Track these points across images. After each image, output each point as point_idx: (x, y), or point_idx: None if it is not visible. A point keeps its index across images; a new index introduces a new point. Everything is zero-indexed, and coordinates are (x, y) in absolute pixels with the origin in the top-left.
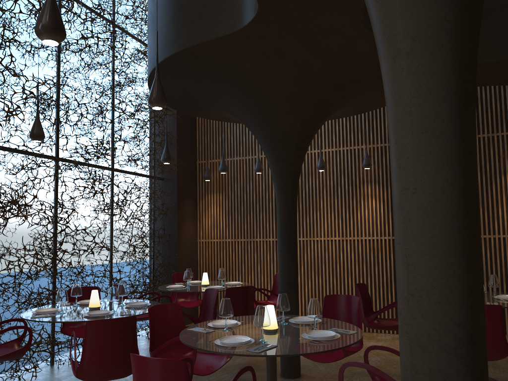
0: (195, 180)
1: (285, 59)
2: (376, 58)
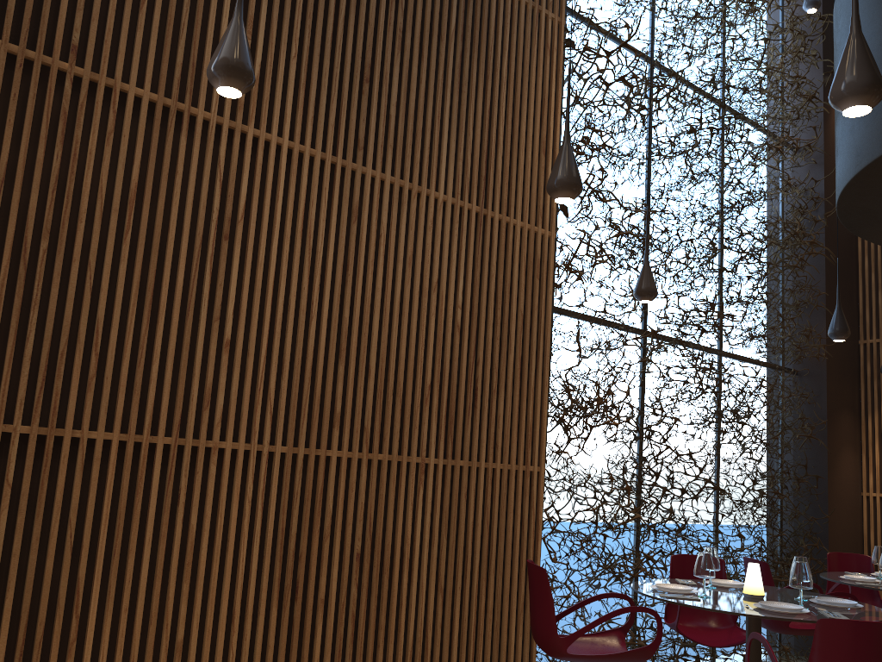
0: (857, 376)
1: None
2: None
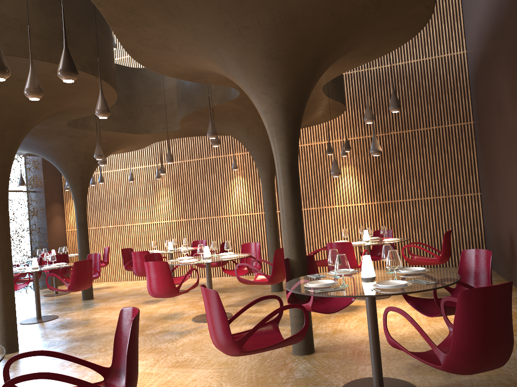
0: (62, 190)
1: (54, 139)
2: (103, 135)
